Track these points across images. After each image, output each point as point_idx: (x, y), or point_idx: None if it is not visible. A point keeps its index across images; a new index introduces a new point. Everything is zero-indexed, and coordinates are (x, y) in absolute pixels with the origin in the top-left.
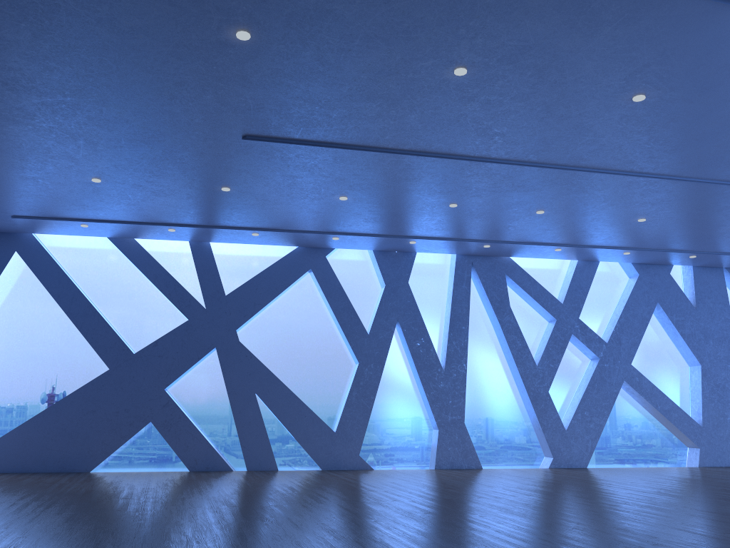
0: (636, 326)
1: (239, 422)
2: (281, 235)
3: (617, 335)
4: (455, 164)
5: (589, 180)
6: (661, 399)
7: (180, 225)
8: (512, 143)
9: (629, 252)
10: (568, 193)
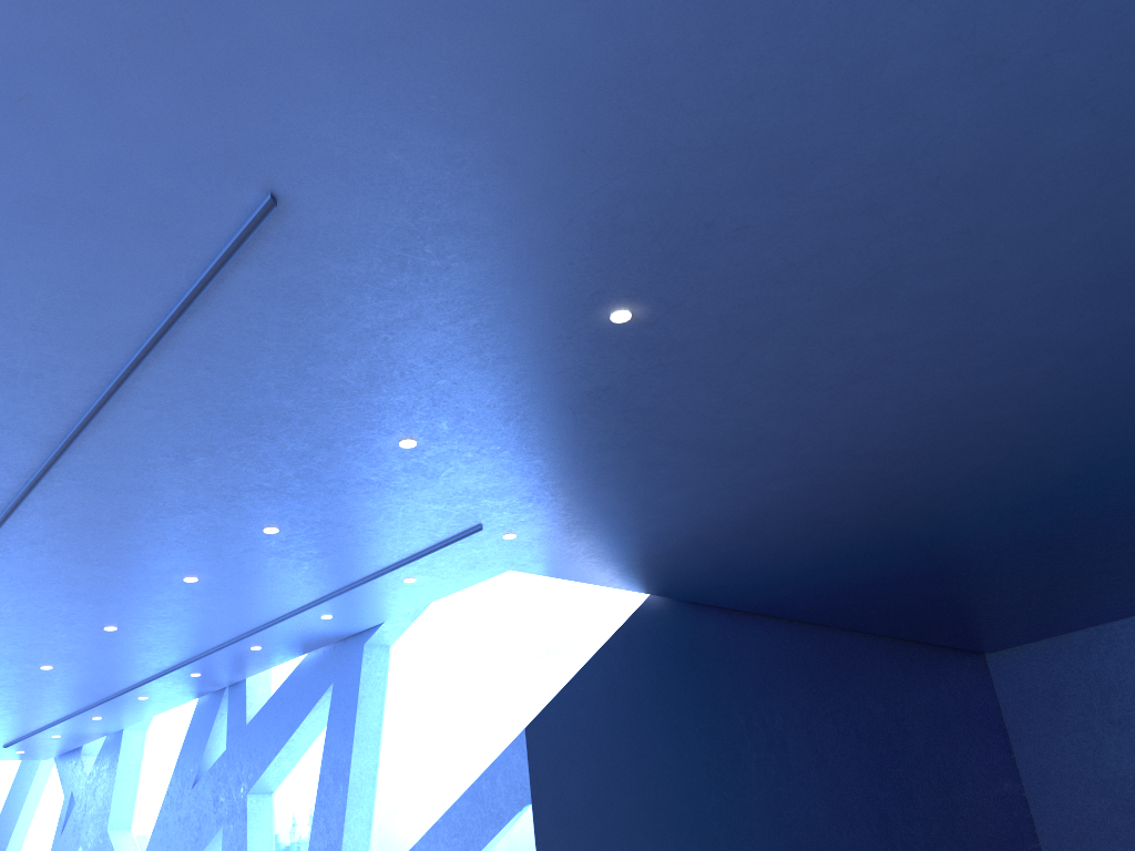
0: None
1: None
2: None
3: None
4: (36, 422)
5: None
6: None
7: None
8: (138, 469)
9: None
10: None
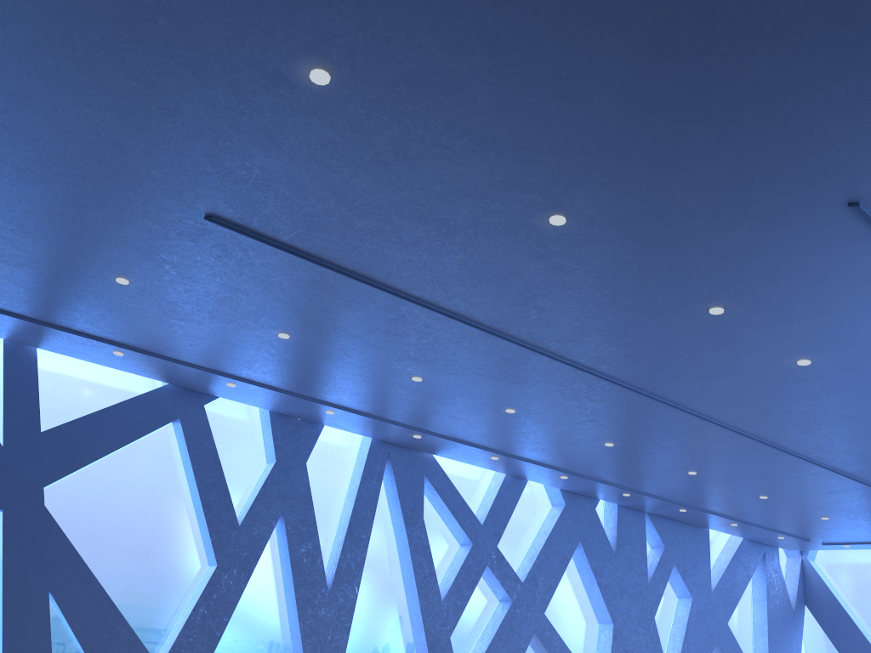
0: (556, 566)
1: (9, 636)
2: (157, 364)
3: (534, 573)
4: (459, 330)
5: (592, 388)
6: None
7: (8, 314)
8: (545, 323)
9: (567, 477)
10: (558, 396)
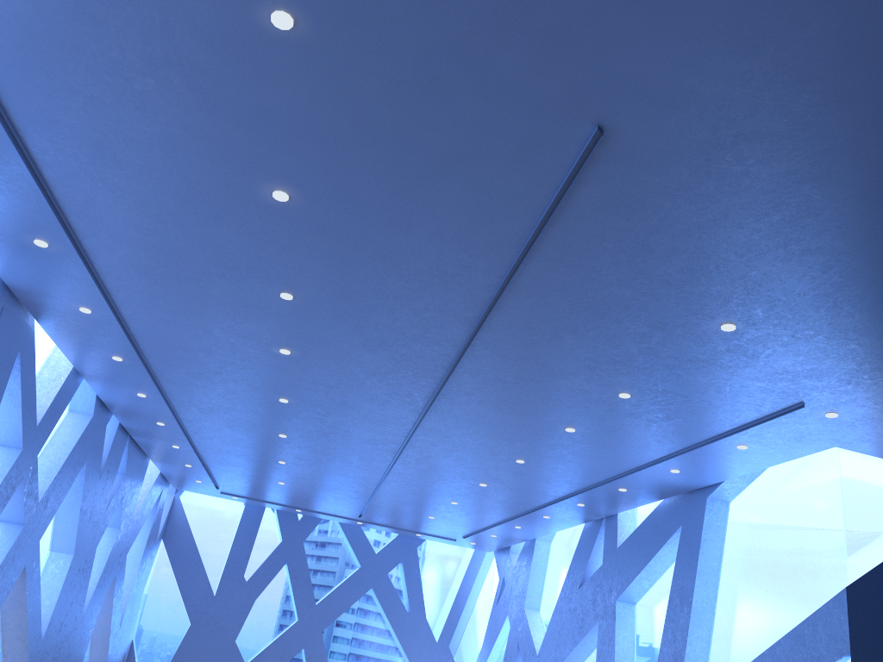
0: (65, 486)
1: None
2: None
3: (49, 493)
4: (460, 307)
5: (410, 377)
6: (35, 599)
7: None
8: (527, 343)
9: (145, 396)
10: (366, 367)
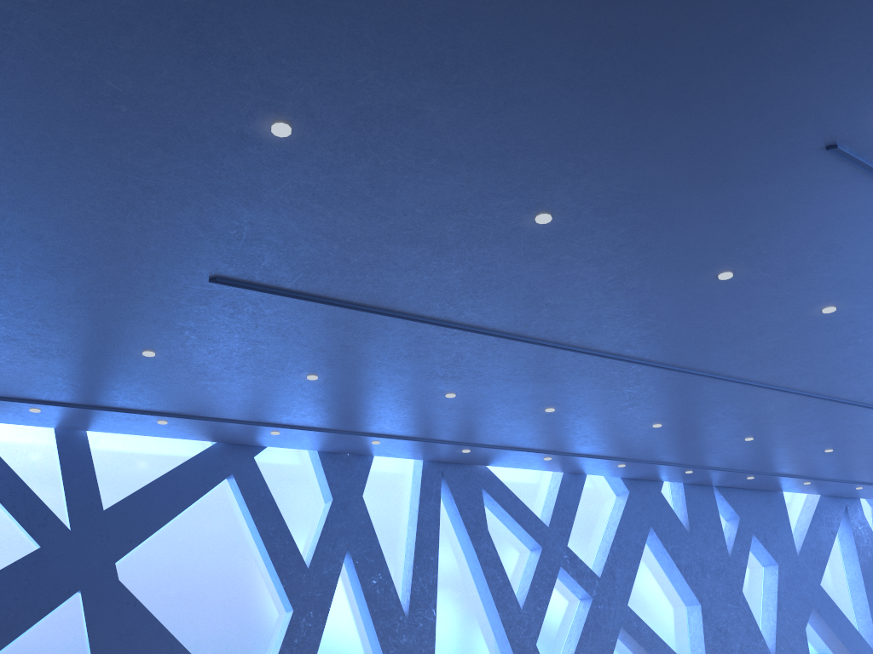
0: (631, 556)
1: None
2: (200, 425)
3: (610, 567)
4: (478, 341)
5: (624, 373)
6: (662, 650)
7: (52, 404)
8: (560, 319)
9: (625, 465)
10: (593, 387)
